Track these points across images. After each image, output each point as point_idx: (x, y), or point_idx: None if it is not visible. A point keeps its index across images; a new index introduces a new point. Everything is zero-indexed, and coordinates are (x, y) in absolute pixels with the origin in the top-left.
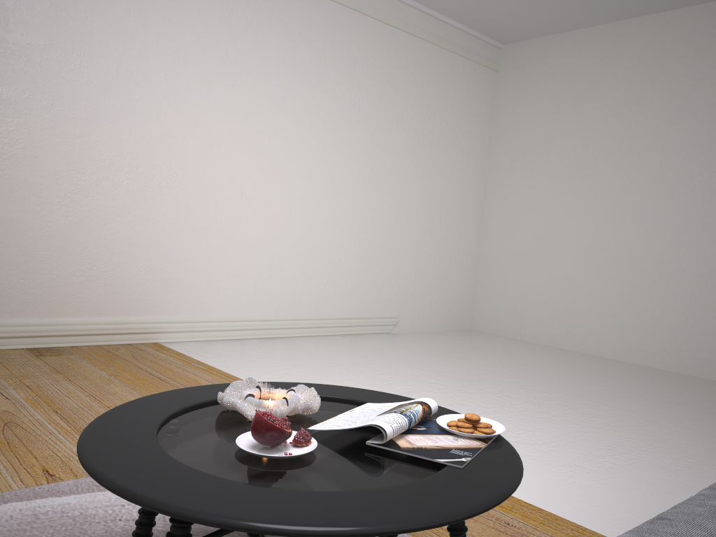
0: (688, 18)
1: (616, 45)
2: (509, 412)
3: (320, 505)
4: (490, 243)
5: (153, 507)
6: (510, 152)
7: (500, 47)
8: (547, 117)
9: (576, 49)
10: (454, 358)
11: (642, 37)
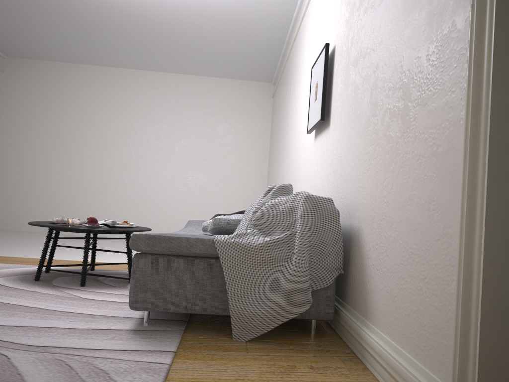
0: (116, 73)
1: (80, 76)
2: (68, 250)
3: (126, 229)
4: (0, 175)
5: (99, 229)
6: (13, 122)
7: (5, 58)
8: (39, 105)
9: (57, 72)
10: (6, 238)
11: (94, 75)
